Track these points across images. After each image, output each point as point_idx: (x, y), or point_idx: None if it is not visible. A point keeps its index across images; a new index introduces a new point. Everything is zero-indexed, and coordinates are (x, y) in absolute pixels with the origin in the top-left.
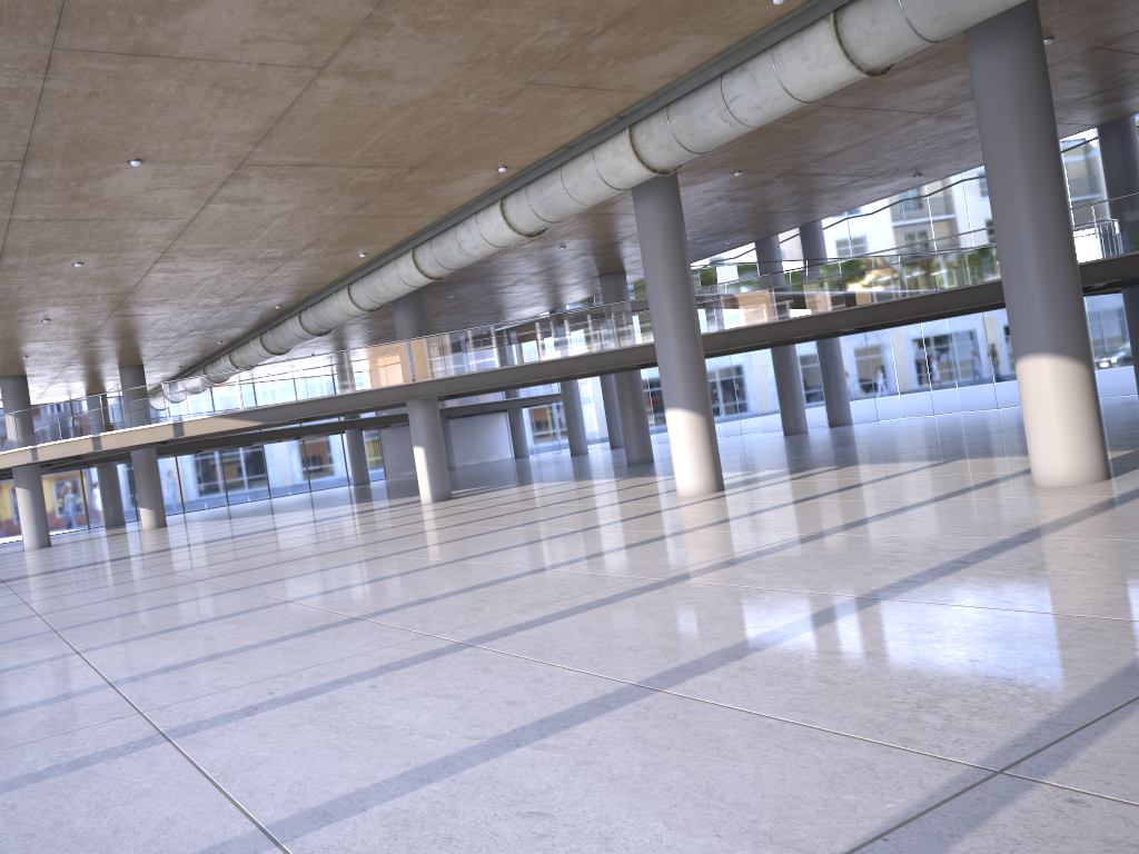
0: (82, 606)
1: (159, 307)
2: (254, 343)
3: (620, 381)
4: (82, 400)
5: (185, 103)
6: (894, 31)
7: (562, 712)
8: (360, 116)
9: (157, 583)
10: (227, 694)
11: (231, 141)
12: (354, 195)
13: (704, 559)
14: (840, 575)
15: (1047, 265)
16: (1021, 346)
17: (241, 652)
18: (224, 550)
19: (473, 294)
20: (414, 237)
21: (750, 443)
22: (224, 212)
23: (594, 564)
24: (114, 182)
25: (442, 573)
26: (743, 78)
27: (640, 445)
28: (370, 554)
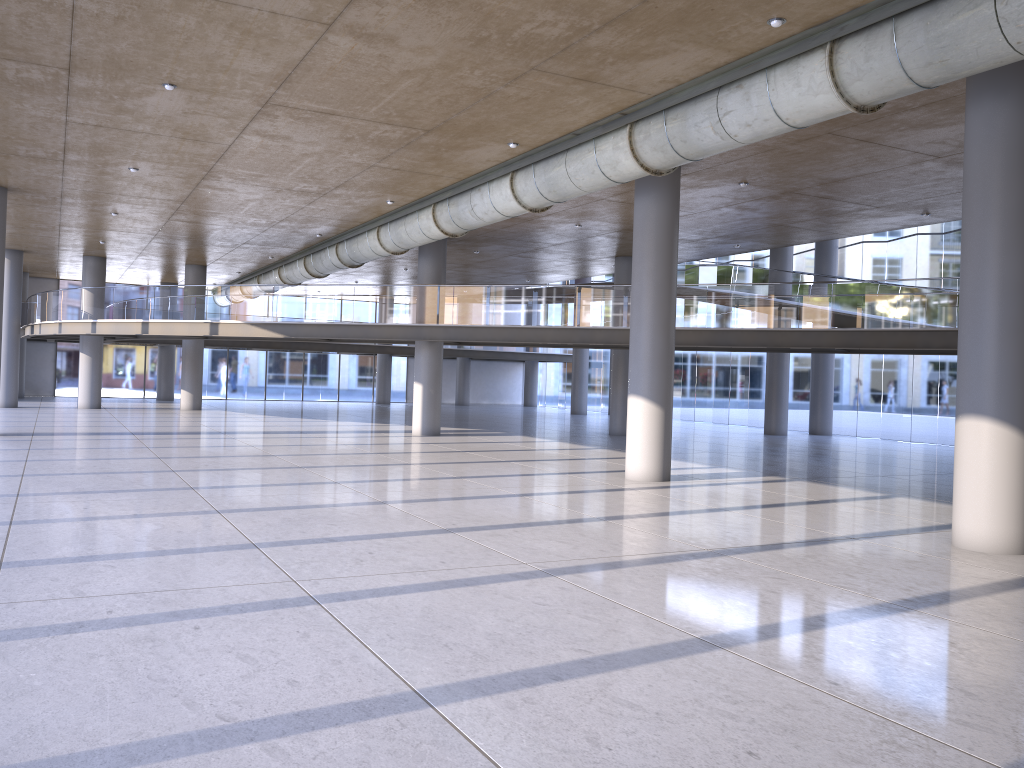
0: (62, 475)
1: (212, 218)
2: (299, 263)
3: (616, 357)
4: (140, 288)
5: (206, 39)
6: (886, 71)
7: (325, 708)
8: (372, 75)
9: (139, 465)
10: (75, 602)
11: (255, 81)
12: (375, 147)
13: (593, 555)
14: (700, 606)
15: (1004, 328)
16: (964, 404)
17: (131, 557)
18: (219, 445)
19: (497, 253)
20: (436, 194)
21: (729, 435)
22: (257, 144)
23: (496, 536)
24: (153, 102)
25: (364, 513)
26: (738, 94)
27: (623, 418)
28: (326, 477)
